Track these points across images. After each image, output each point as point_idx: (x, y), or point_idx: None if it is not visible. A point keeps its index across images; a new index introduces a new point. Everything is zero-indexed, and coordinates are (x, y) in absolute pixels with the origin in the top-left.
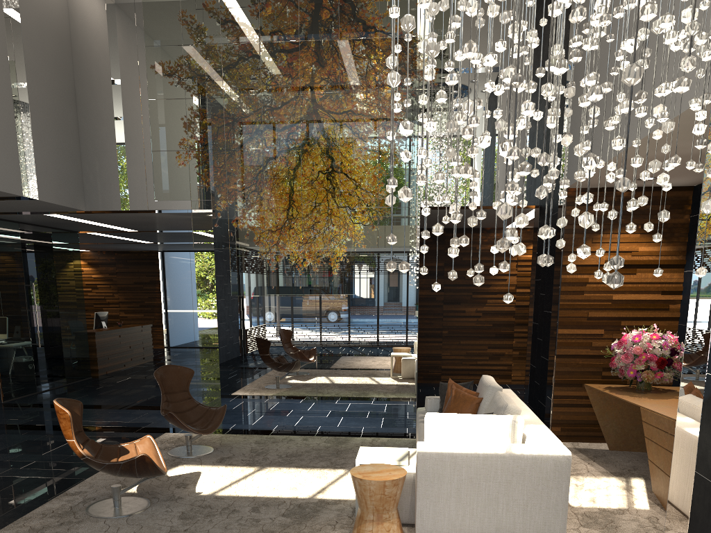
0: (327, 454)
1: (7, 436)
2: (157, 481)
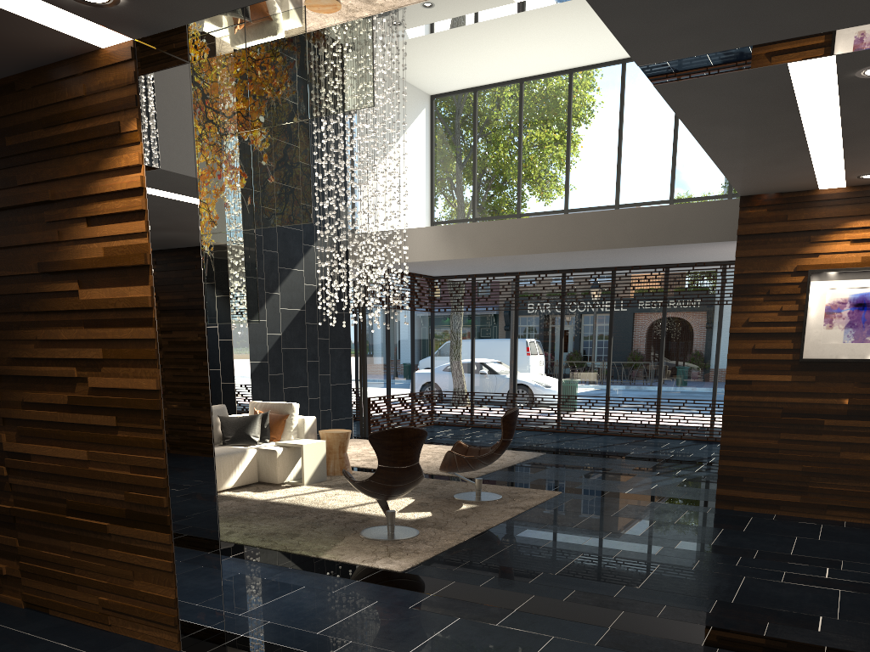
0: (251, 513)
1: (690, 604)
2: (443, 509)
